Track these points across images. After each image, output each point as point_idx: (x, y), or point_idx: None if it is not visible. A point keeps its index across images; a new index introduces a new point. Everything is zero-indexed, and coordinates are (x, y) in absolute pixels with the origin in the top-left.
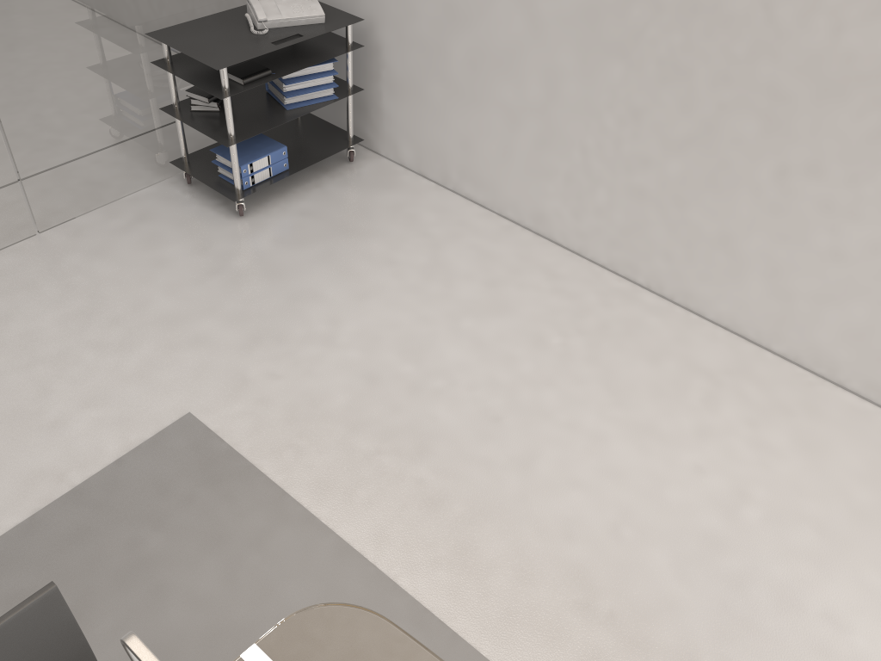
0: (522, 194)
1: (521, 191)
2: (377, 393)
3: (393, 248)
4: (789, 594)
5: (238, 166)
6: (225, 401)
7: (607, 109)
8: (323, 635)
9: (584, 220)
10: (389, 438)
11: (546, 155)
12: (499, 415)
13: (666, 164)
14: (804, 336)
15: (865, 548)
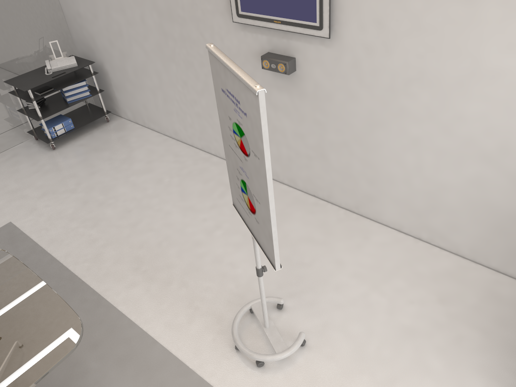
0: (168, 124)
1: (167, 123)
2: (85, 207)
3: (113, 153)
4: (219, 258)
5: (47, 128)
6: (25, 216)
7: (177, 83)
8: None
9: (188, 131)
10: (84, 222)
11: (168, 105)
12: (131, 209)
13: (201, 101)
14: None
15: None
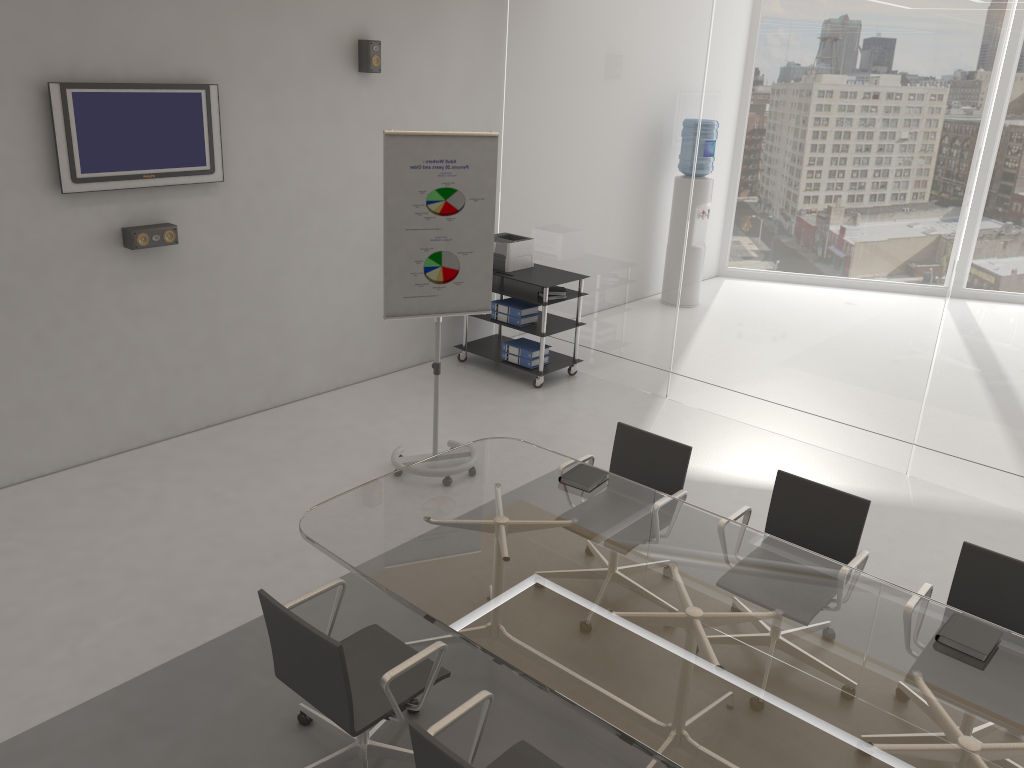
0: None
1: None
2: None
3: None
4: (288, 495)
5: None
6: None
7: None
8: (320, 522)
9: None
10: (61, 640)
11: None
12: (77, 580)
13: None
14: (115, 430)
15: (272, 467)
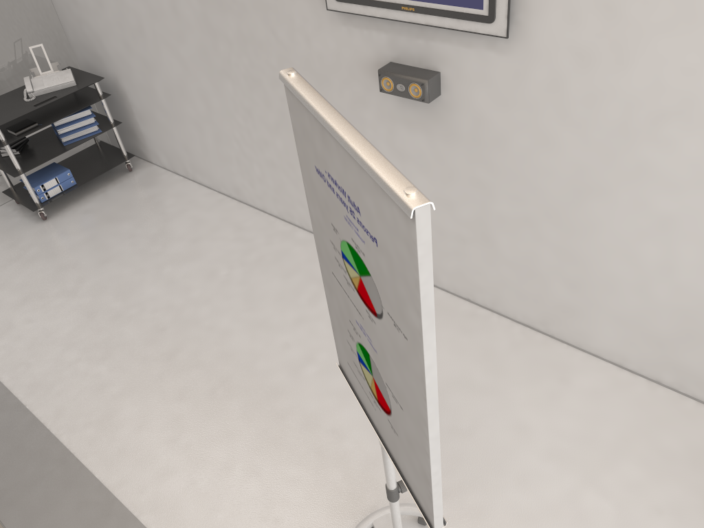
0: (223, 176)
1: (222, 174)
2: (91, 323)
3: (137, 226)
4: (313, 419)
5: (31, 188)
6: None
7: (236, 112)
8: None
9: (256, 187)
10: (88, 350)
11: (223, 147)
12: (165, 327)
13: (275, 142)
14: None
15: None
